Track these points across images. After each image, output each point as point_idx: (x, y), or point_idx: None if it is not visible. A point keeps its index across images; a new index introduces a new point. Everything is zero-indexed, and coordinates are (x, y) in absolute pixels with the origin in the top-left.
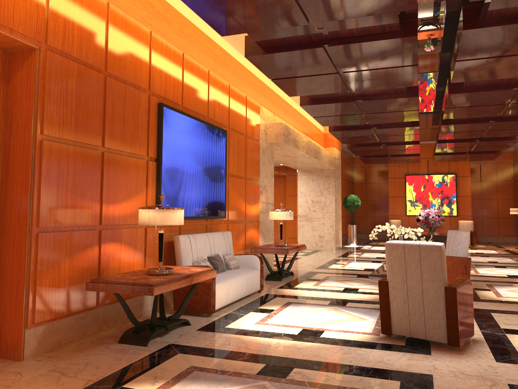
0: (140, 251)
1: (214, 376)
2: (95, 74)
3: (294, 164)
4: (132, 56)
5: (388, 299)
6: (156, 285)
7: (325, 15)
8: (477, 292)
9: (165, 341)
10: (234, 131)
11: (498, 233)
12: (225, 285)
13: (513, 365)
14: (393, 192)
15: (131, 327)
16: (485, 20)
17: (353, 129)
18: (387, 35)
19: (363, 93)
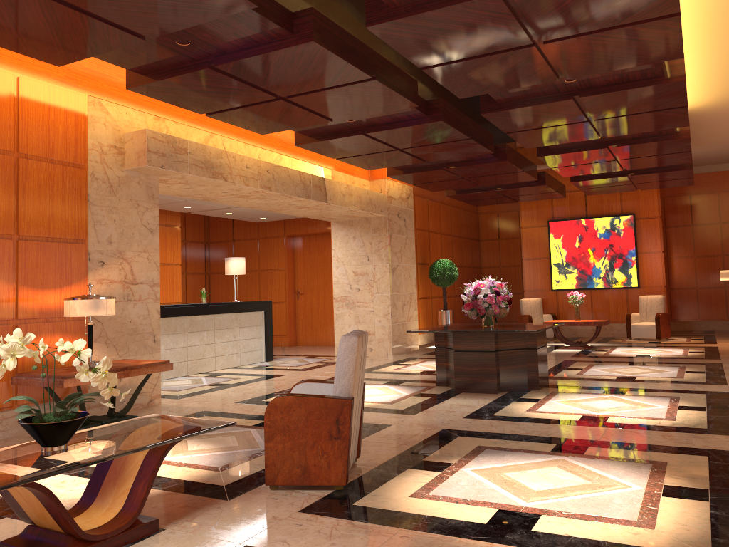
0: None
1: None
2: None
3: (298, 212)
4: None
5: None
6: None
7: None
8: (398, 477)
9: None
10: None
11: (727, 315)
12: None
13: None
14: (529, 252)
15: None
16: None
17: (333, 138)
18: None
19: (213, 48)
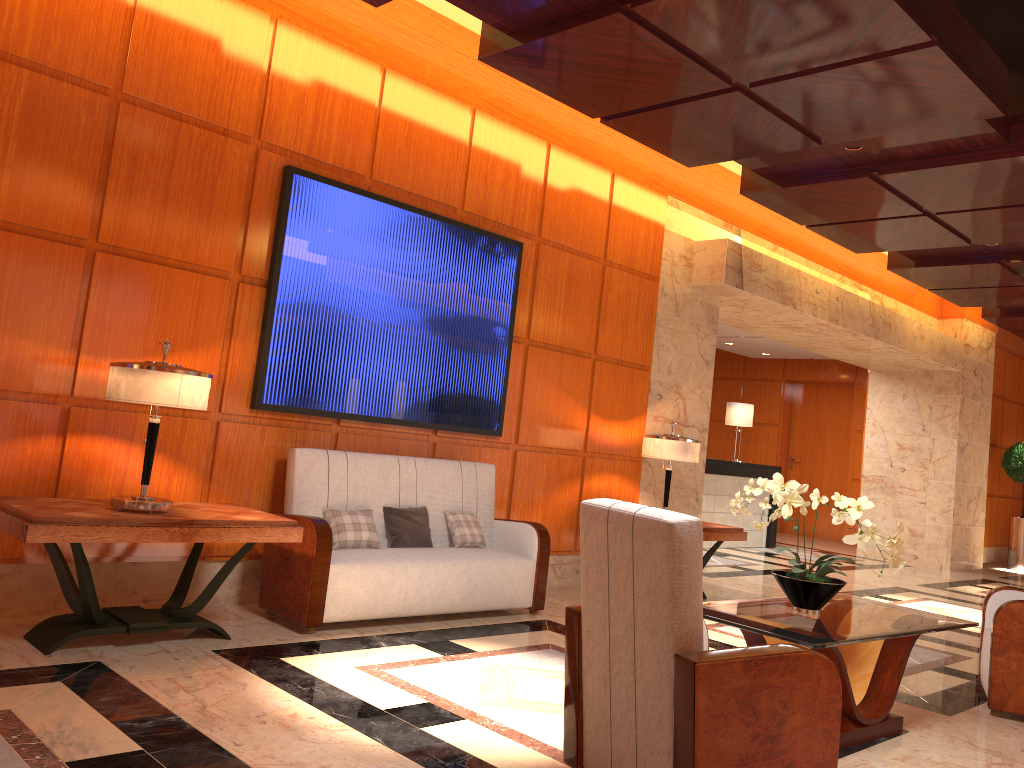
0: (194, 468)
1: None
2: (85, 96)
3: (840, 353)
4: (208, 67)
5: (577, 664)
6: (46, 523)
7: None
8: None
9: (101, 655)
10: (561, 248)
11: None
12: (373, 572)
13: None
14: None
15: (72, 613)
16: None
17: (950, 264)
18: None
19: (885, 154)
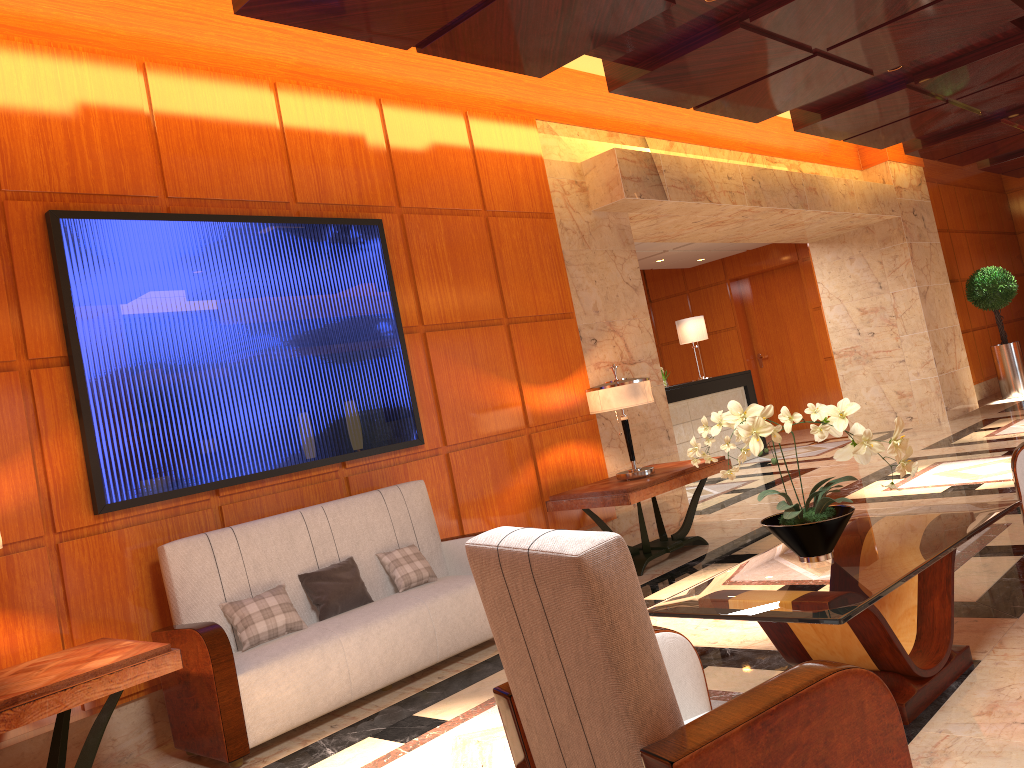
0: (42, 611)
1: None
2: None
3: (773, 235)
4: None
5: (529, 766)
6: None
7: None
8: None
9: None
10: (430, 213)
11: None
12: (298, 663)
13: None
14: None
15: None
16: None
17: (858, 105)
18: None
19: None
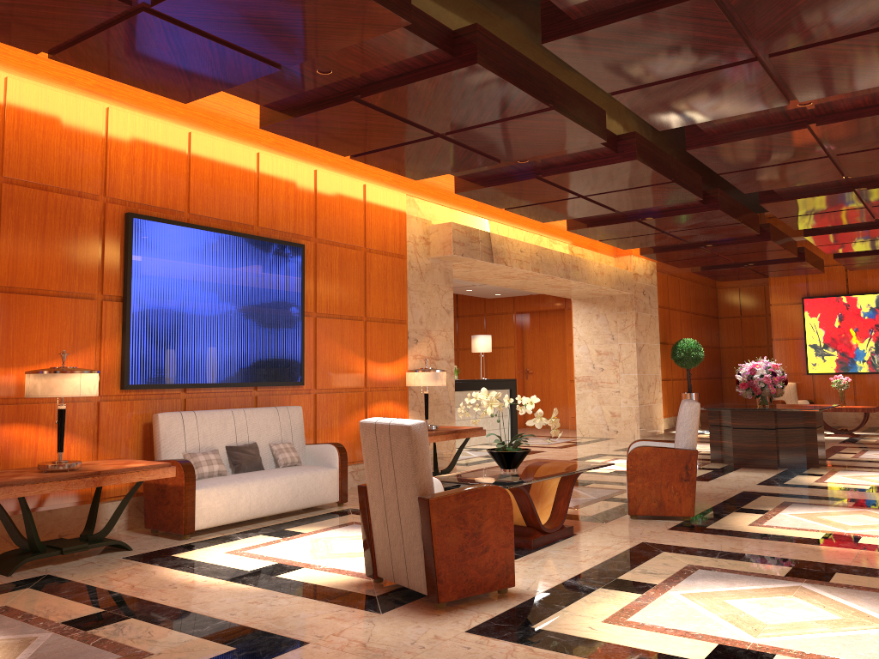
0: (85, 437)
1: (1, 621)
2: None
3: (547, 290)
4: (62, 149)
5: (368, 516)
6: (2, 486)
7: (285, 53)
8: (729, 515)
9: (47, 571)
10: (332, 244)
11: None
12: (226, 491)
13: (478, 639)
14: (780, 331)
15: (17, 549)
16: (574, 20)
17: (607, 224)
18: (437, 69)
19: (544, 163)
